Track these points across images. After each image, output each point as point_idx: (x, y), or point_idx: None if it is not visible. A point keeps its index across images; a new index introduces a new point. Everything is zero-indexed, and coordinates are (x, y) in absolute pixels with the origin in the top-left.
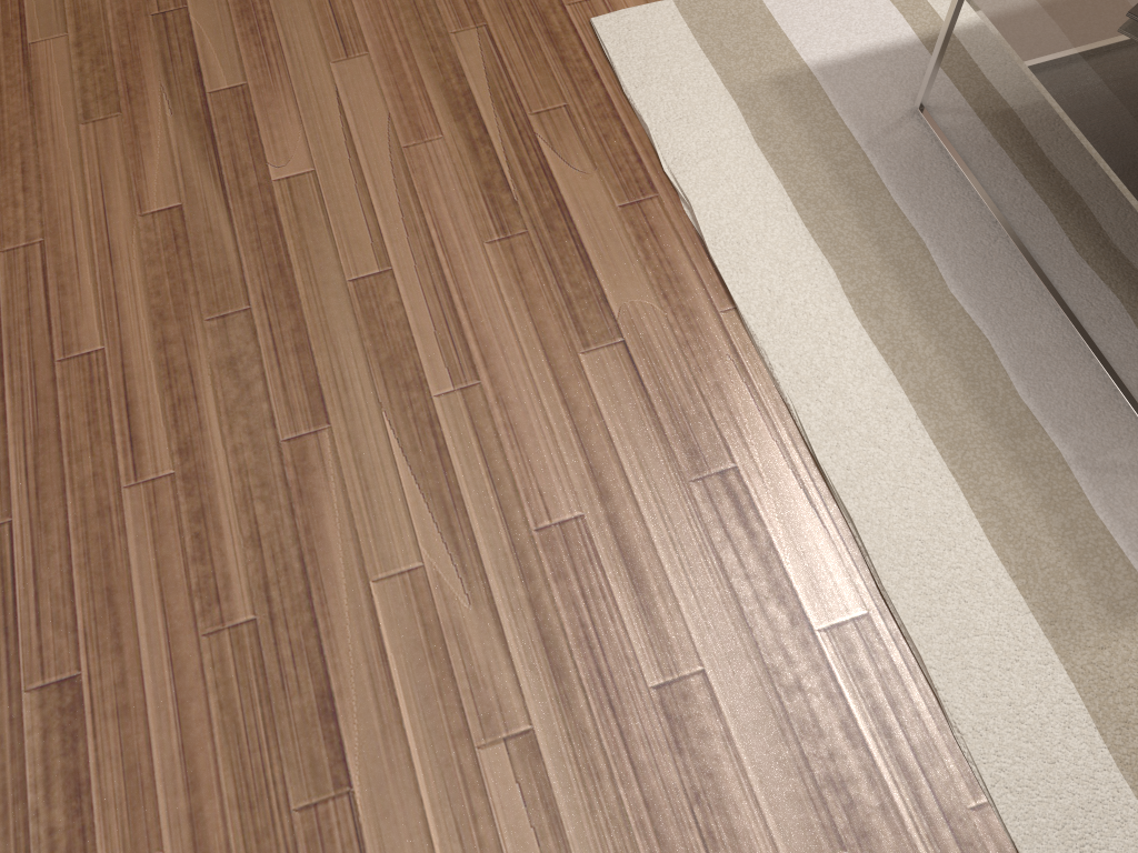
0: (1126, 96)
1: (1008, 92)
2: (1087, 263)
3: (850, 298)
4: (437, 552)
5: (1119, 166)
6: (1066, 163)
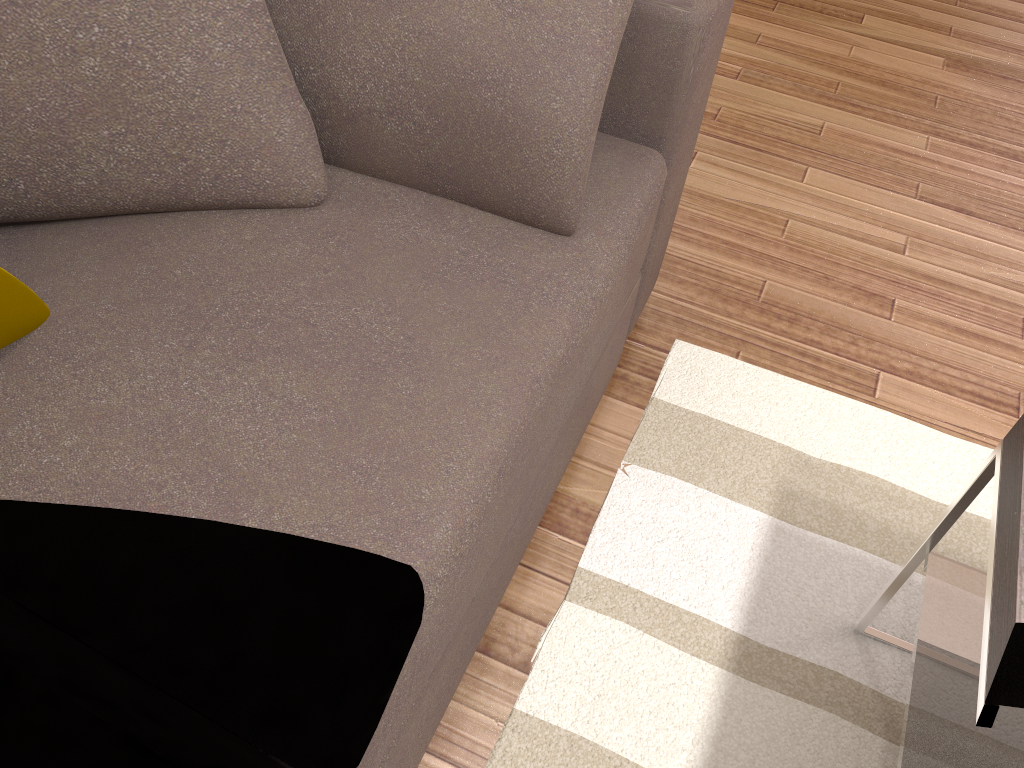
0: None
1: None
2: None
3: None
4: None
5: None
6: None
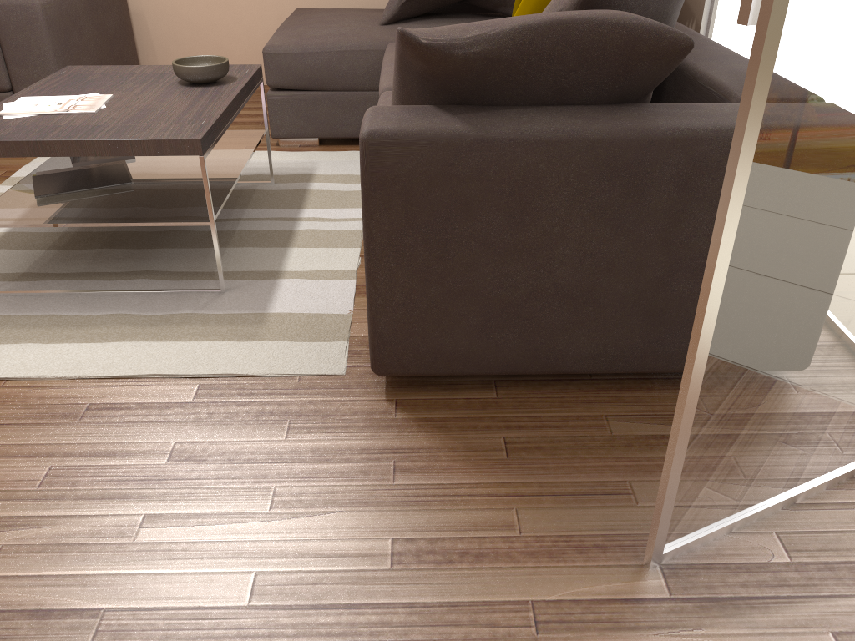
0: (68, 211)
1: (14, 270)
2: (119, 280)
3: (51, 342)
4: (2, 536)
5: (94, 221)
6: (69, 269)
